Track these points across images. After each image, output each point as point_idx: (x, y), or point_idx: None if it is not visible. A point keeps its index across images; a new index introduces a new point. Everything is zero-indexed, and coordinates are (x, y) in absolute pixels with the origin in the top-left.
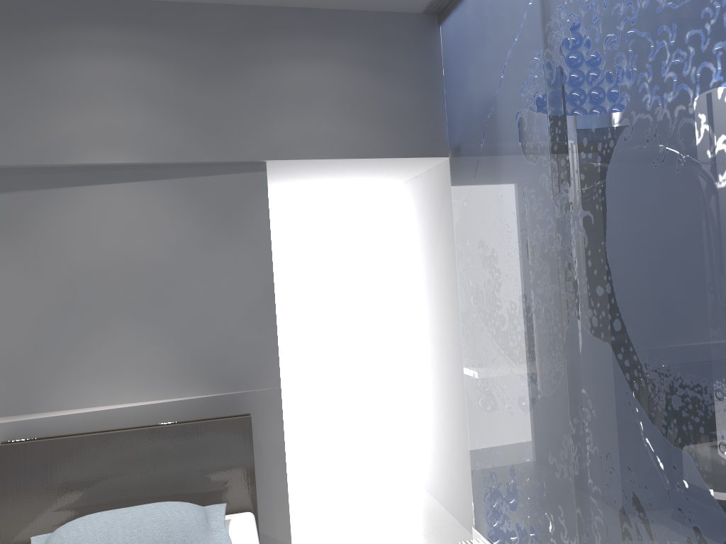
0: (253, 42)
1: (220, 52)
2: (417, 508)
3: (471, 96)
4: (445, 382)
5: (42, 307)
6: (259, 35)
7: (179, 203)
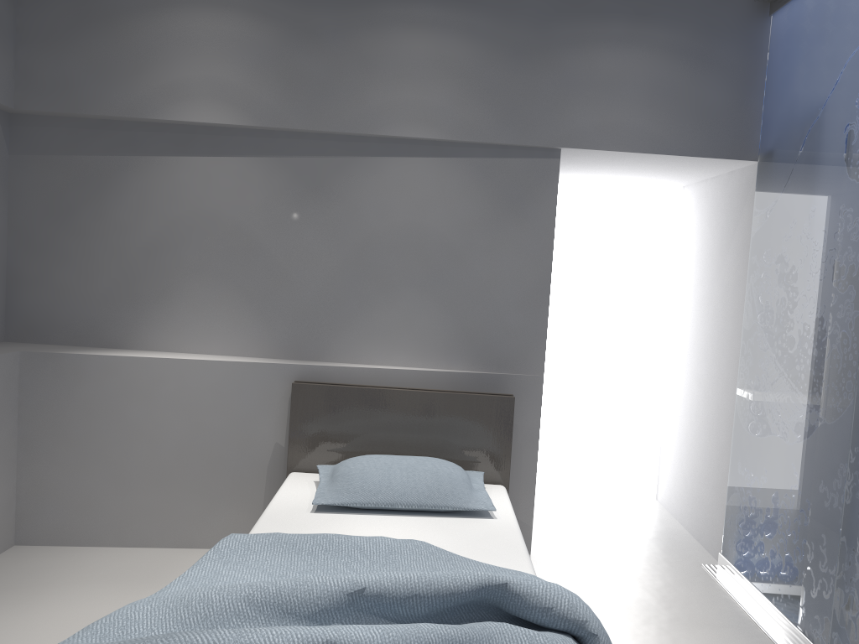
0: (566, 24)
1: (531, 33)
2: (658, 527)
3: (795, 99)
4: (712, 401)
5: (338, 266)
6: (572, 17)
7: (471, 182)
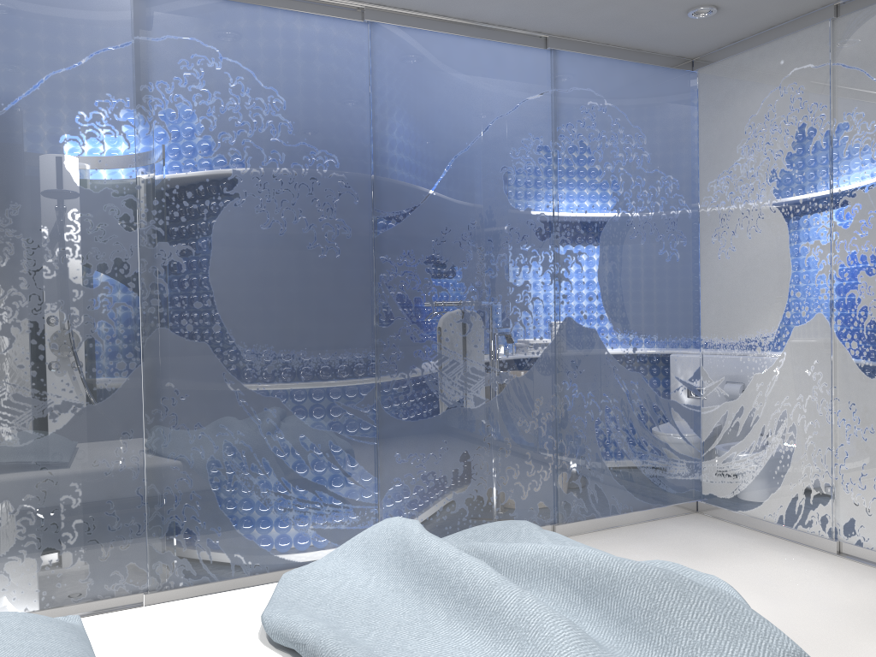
0: None
1: None
2: None
3: None
4: None
5: None
6: None
7: None
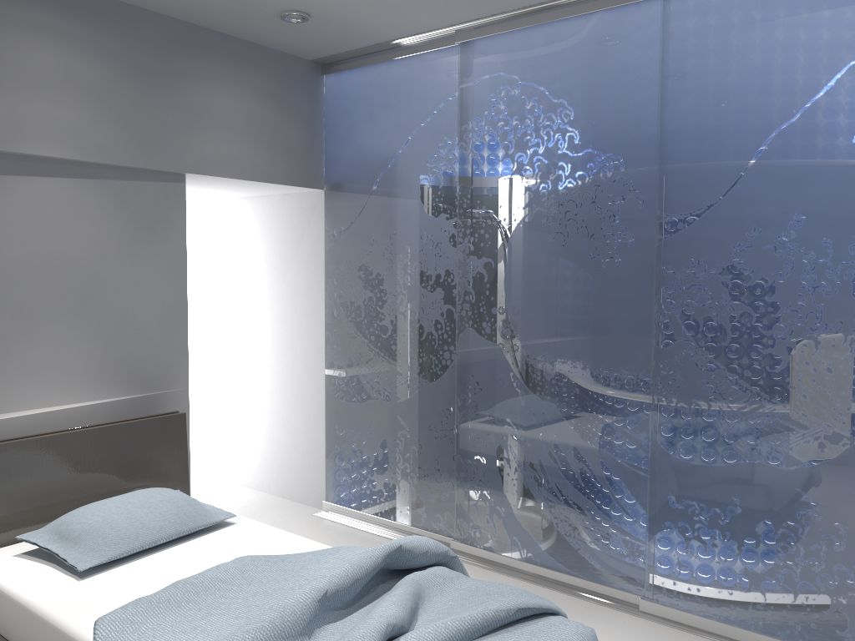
0: (183, 57)
1: (154, 60)
2: (251, 499)
3: (363, 148)
4: (291, 383)
5: None
6: (188, 51)
7: (107, 205)
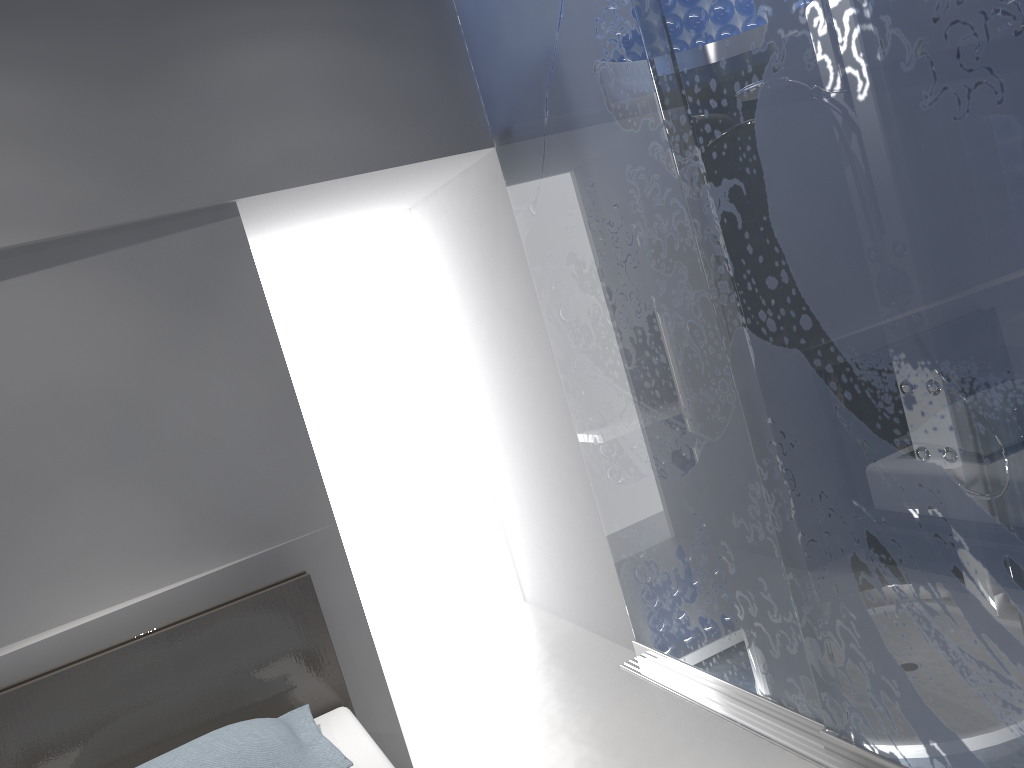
0: (173, 22)
1: (124, 45)
2: (546, 638)
3: (514, 53)
4: (550, 460)
5: None
6: (179, 11)
7: (119, 290)
